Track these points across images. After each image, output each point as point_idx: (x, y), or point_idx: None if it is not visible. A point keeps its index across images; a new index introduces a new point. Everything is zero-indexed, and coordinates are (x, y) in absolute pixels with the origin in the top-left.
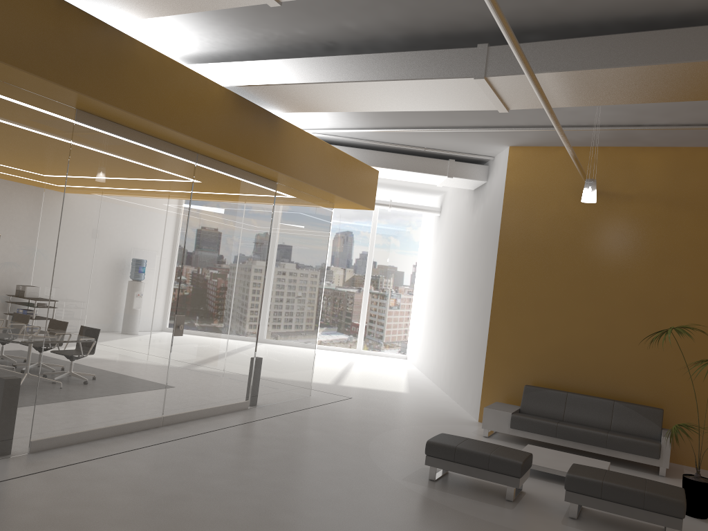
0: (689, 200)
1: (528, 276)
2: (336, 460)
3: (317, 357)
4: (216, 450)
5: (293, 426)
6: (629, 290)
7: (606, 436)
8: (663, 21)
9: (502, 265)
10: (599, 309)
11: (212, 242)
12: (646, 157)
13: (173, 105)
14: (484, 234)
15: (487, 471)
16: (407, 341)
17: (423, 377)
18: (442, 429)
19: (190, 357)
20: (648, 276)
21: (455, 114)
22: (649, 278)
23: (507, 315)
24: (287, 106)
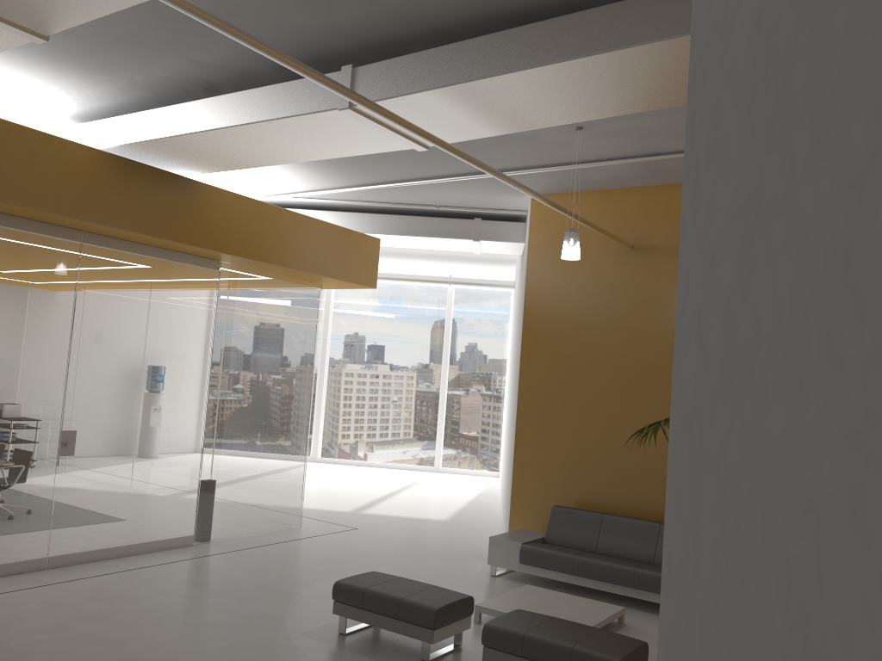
0: None
1: (559, 361)
2: (235, 608)
3: (372, 478)
4: (83, 598)
5: (227, 566)
6: None
7: (633, 572)
8: (548, 12)
9: (528, 349)
10: (646, 401)
11: (116, 338)
12: None
13: (10, 174)
14: (520, 311)
15: (398, 621)
16: (499, 454)
17: (496, 499)
18: (441, 566)
19: (89, 481)
20: None
21: (429, 159)
22: None
23: (536, 414)
24: (194, 165)
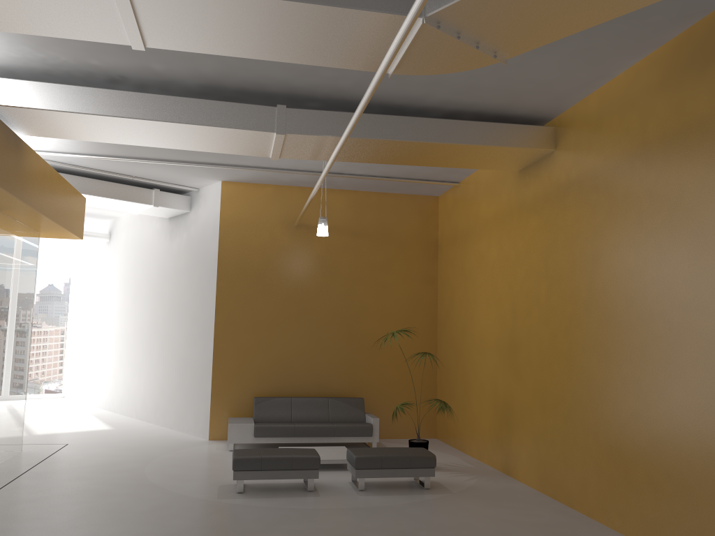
0: (367, 232)
1: (247, 299)
2: (141, 499)
3: None
4: (9, 523)
5: (53, 482)
6: (329, 305)
7: (333, 427)
8: (408, 109)
9: (222, 290)
10: (308, 323)
11: None
12: (335, 198)
13: None
14: (193, 262)
15: (291, 470)
16: (64, 378)
17: (106, 411)
18: (189, 452)
19: None
20: (342, 293)
21: (193, 151)
22: (343, 294)
23: (230, 336)
24: (43, 130)
